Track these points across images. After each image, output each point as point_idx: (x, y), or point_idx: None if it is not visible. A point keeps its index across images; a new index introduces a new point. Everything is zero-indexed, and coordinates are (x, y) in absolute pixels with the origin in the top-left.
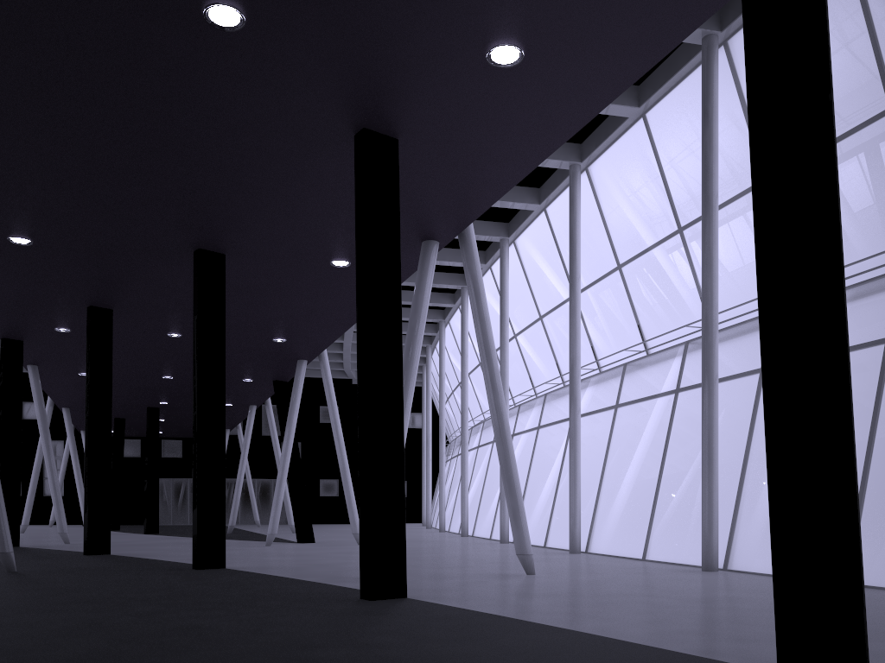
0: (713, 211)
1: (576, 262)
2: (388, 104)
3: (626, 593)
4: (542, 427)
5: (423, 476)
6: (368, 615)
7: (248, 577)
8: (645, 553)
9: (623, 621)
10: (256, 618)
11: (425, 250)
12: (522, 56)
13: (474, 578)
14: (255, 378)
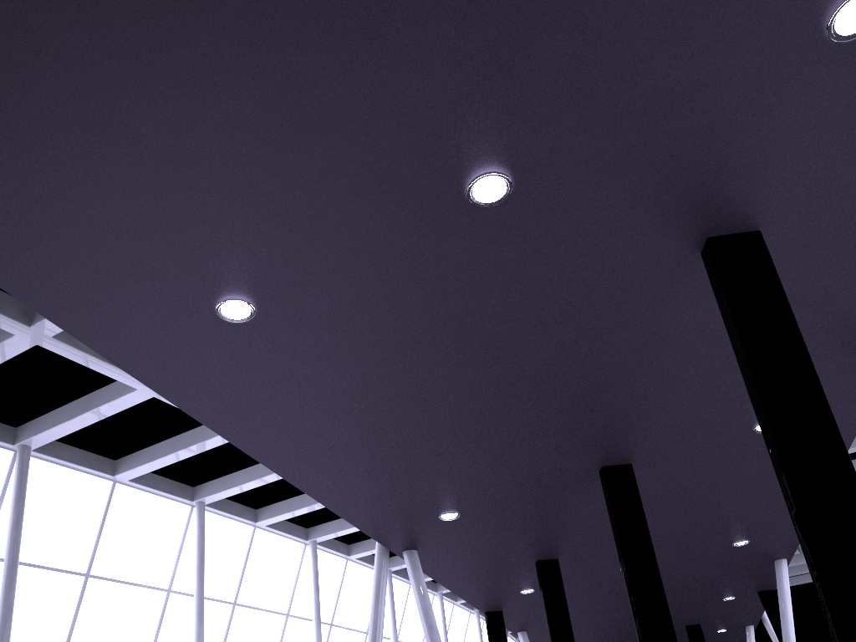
0: None
1: None
2: (723, 190)
3: None
4: None
5: None
6: None
7: None
8: None
9: None
10: None
11: None
12: None
13: None
14: (735, 594)
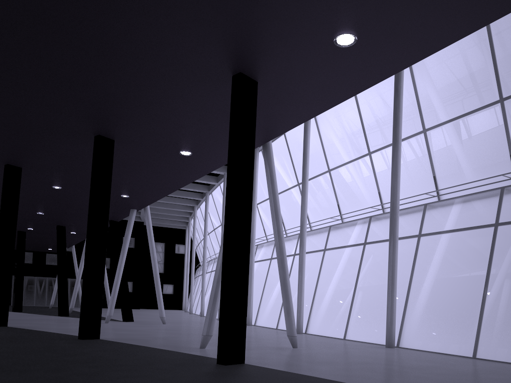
0: (399, 145)
1: (307, 165)
2: (262, 60)
3: (367, 362)
4: (273, 259)
5: (186, 282)
6: (238, 376)
7: (123, 346)
8: (345, 335)
9: (393, 382)
10: (169, 378)
11: None
12: (355, 42)
13: (265, 350)
14: None
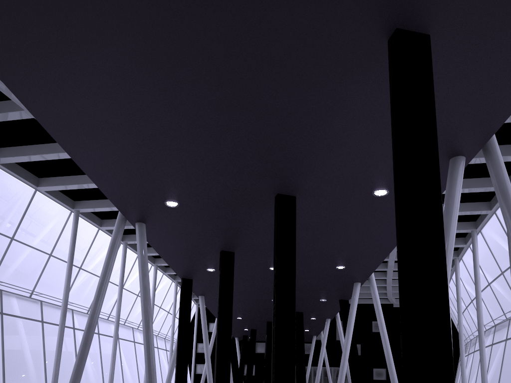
0: None
1: None
2: None
3: None
4: None
5: None
6: None
7: None
8: None
9: None
10: None
11: (453, 165)
12: None
13: None
14: (327, 298)
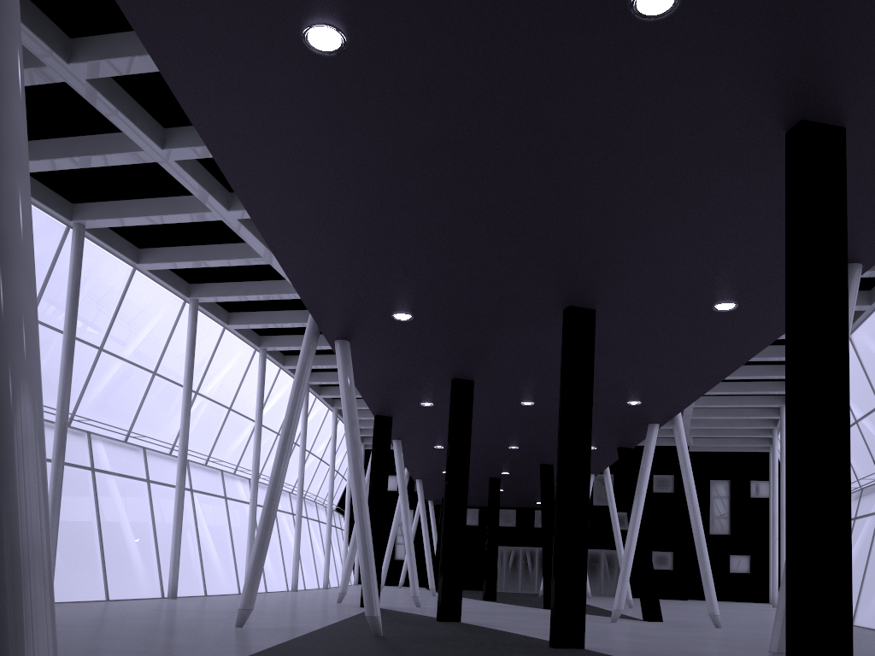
0: None
1: None
2: (844, 79)
3: None
4: None
5: (773, 550)
6: None
7: None
8: None
9: None
10: None
11: None
12: None
13: None
14: (599, 445)
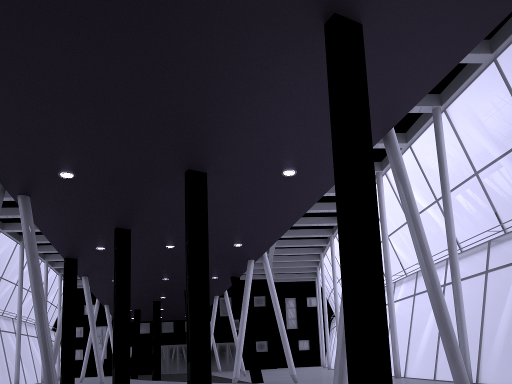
0: None
1: (445, 172)
2: None
3: None
4: (417, 294)
5: (321, 335)
6: None
7: None
8: None
9: None
10: None
11: None
12: None
13: None
14: (219, 276)
